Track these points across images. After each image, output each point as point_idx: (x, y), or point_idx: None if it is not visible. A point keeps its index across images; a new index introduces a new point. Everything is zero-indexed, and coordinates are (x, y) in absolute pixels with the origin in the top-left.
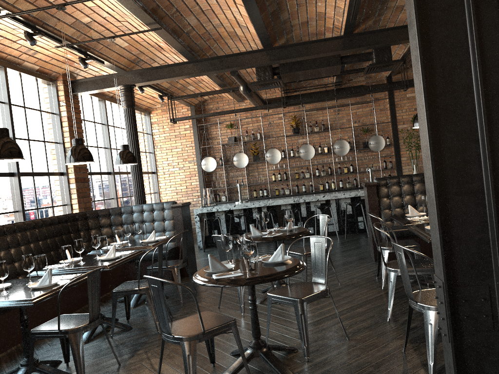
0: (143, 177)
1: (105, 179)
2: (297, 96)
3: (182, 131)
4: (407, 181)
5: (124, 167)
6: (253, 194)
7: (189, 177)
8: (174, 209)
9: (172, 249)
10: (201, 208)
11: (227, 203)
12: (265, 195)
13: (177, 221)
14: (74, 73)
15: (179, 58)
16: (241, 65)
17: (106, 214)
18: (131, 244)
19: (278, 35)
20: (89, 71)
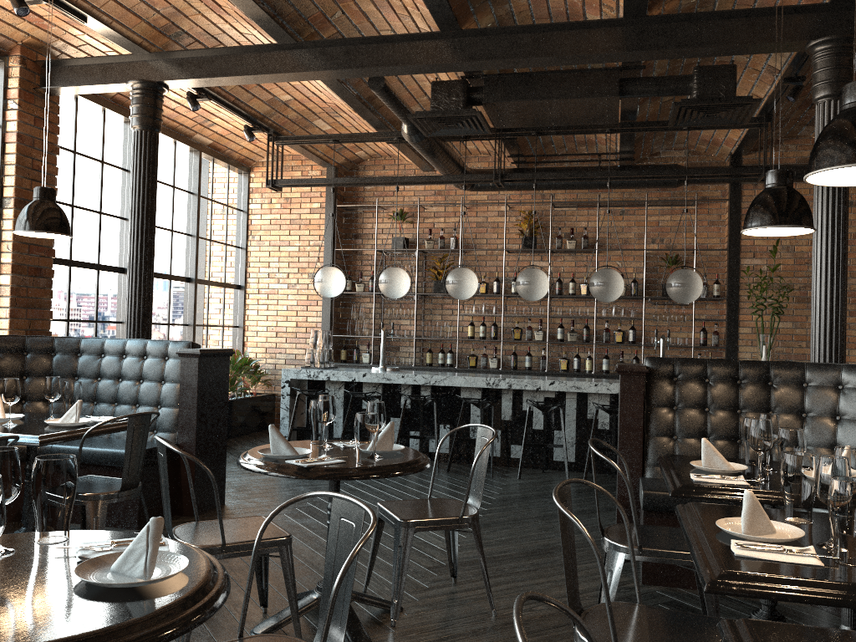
0: (212, 291)
1: (108, 280)
2: (538, 171)
3: (306, 213)
4: (725, 375)
5: (166, 264)
6: (427, 358)
7: (304, 306)
8: (184, 359)
9: (155, 448)
10: (297, 368)
11: (370, 369)
12: (449, 364)
13: (186, 387)
14: (53, 48)
15: (265, 39)
16: (390, 64)
17: (45, 348)
18: (15, 425)
19: (471, 1)
20: (88, 49)
